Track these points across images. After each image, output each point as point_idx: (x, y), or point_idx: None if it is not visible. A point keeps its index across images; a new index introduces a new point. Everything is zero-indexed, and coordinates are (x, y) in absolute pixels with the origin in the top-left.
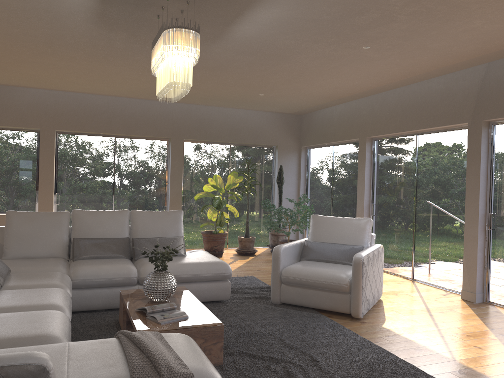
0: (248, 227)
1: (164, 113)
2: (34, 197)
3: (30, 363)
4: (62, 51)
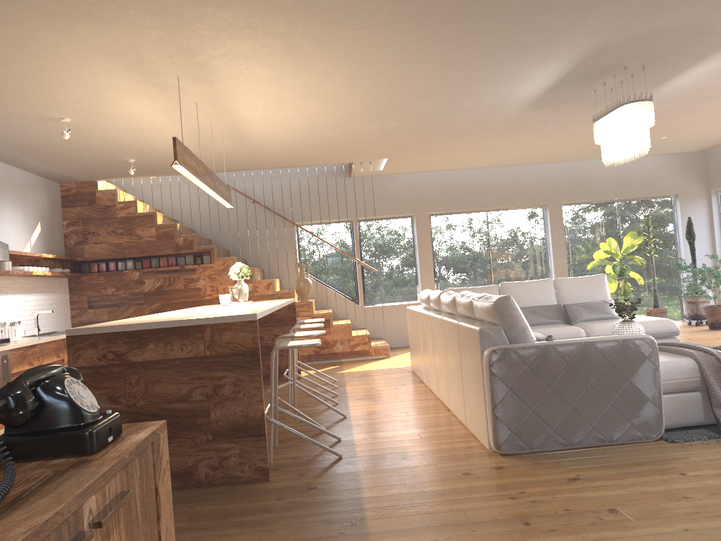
0: (656, 295)
1: (537, 177)
2: (415, 284)
3: (644, 337)
4: (473, 135)
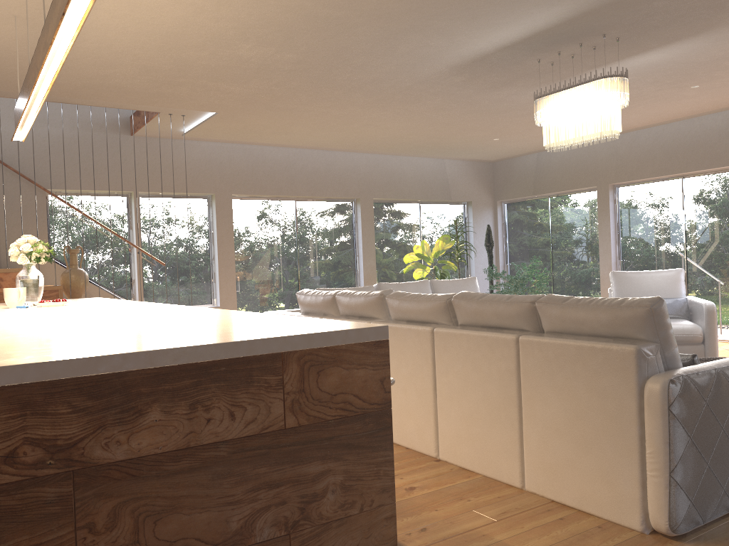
0: None
1: (350, 167)
2: (209, 284)
3: None
4: (352, 97)
